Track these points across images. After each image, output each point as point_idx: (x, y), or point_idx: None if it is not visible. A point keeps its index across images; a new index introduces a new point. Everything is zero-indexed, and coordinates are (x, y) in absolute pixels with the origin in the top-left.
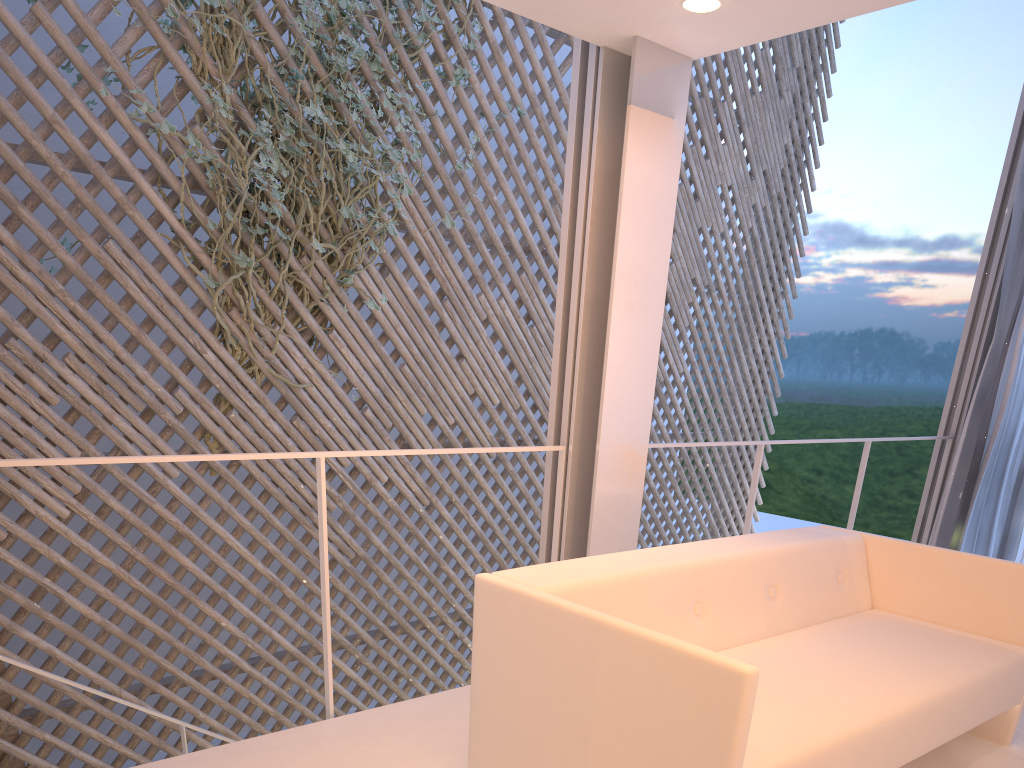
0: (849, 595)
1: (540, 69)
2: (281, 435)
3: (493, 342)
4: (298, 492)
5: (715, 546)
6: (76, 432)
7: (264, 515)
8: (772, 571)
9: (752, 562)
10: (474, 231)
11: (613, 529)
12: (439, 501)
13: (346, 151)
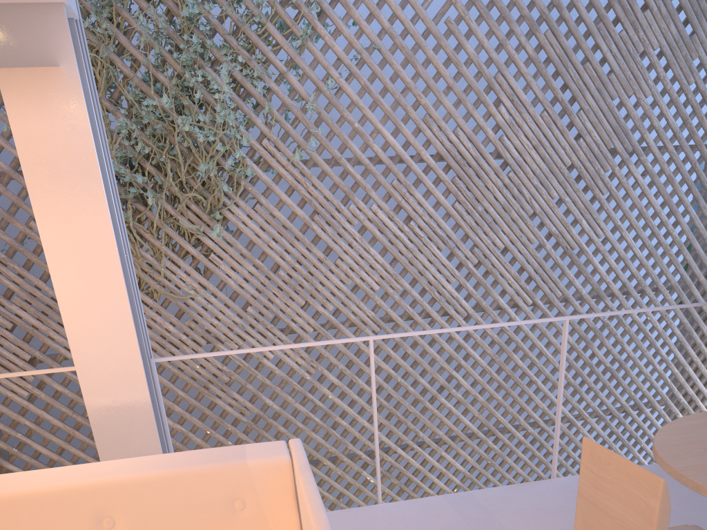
0: (252, 523)
1: (394, 5)
2: (176, 333)
3: (374, 240)
4: (197, 371)
5: (63, 474)
6: (26, 344)
7: (169, 388)
8: (105, 502)
9: (70, 494)
10: (337, 156)
11: (123, 436)
12: (325, 370)
13: (184, 124)
